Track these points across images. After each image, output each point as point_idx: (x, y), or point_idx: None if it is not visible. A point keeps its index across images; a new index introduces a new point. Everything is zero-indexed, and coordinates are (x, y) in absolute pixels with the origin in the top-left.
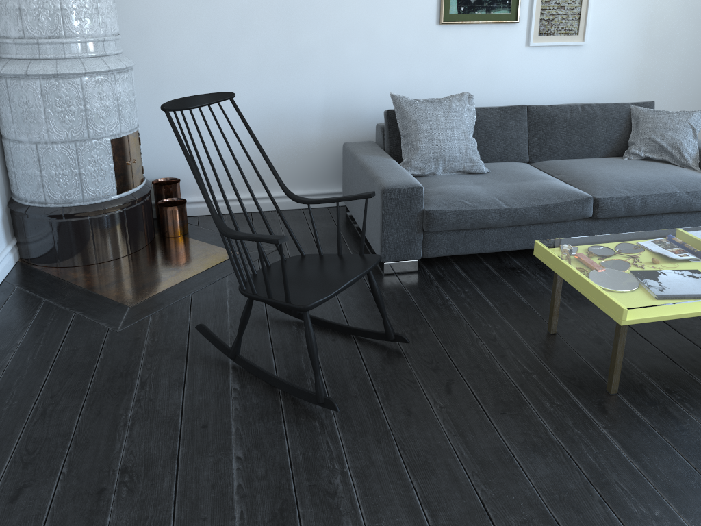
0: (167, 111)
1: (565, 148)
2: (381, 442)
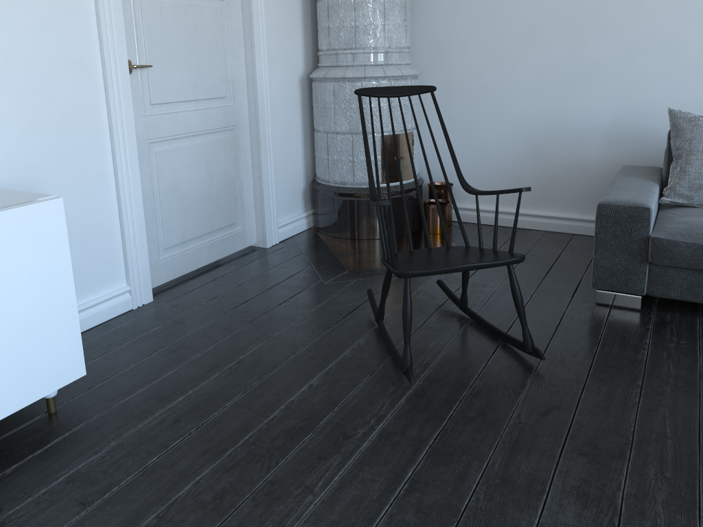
0: (359, 95)
1: None
2: (429, 422)
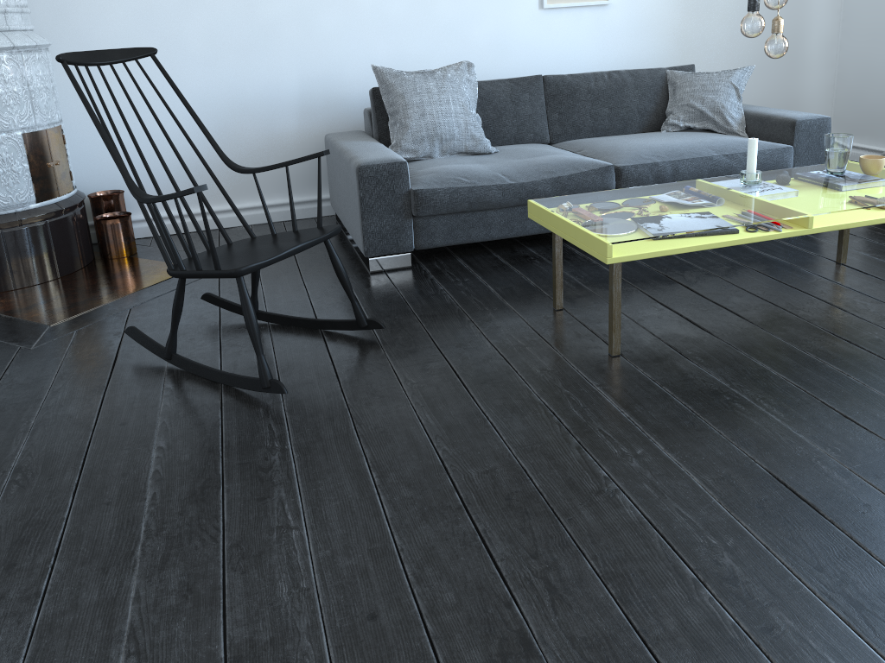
0: (64, 62)
1: (591, 123)
2: (335, 419)
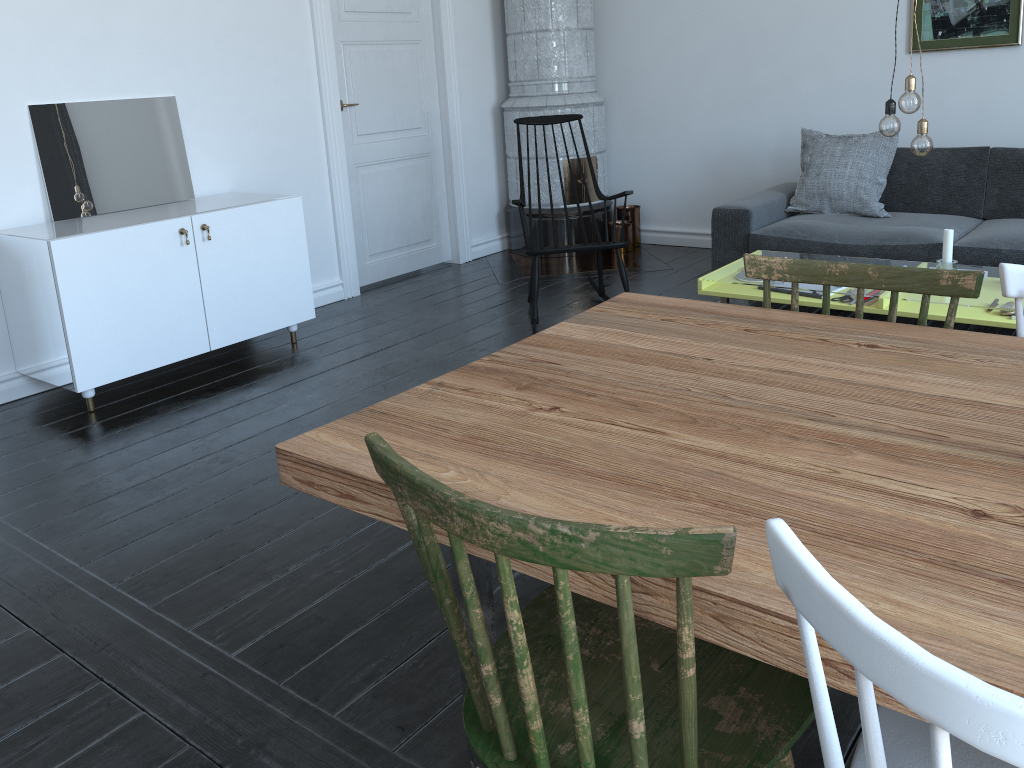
0: (517, 123)
1: None
2: None
